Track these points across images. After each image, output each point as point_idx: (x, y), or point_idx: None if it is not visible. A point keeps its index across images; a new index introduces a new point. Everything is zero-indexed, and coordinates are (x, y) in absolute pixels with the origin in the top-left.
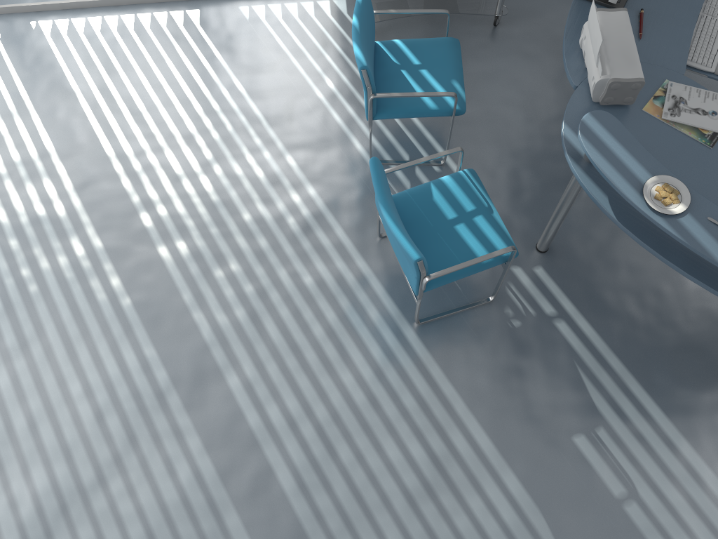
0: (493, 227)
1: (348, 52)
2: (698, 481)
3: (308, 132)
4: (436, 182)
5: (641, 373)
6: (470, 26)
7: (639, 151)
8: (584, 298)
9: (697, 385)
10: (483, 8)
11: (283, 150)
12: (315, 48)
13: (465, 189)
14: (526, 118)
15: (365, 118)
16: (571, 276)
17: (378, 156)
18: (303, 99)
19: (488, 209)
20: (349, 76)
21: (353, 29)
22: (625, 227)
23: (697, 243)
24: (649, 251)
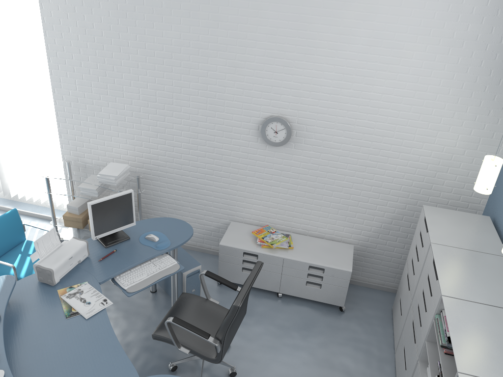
0: None
1: None
2: None
3: None
4: None
5: None
6: None
7: (4, 298)
8: None
9: None
10: None
11: None
12: None
13: None
14: None
15: None
16: None
17: None
18: None
19: None
20: None
21: None
22: None
23: None
24: None
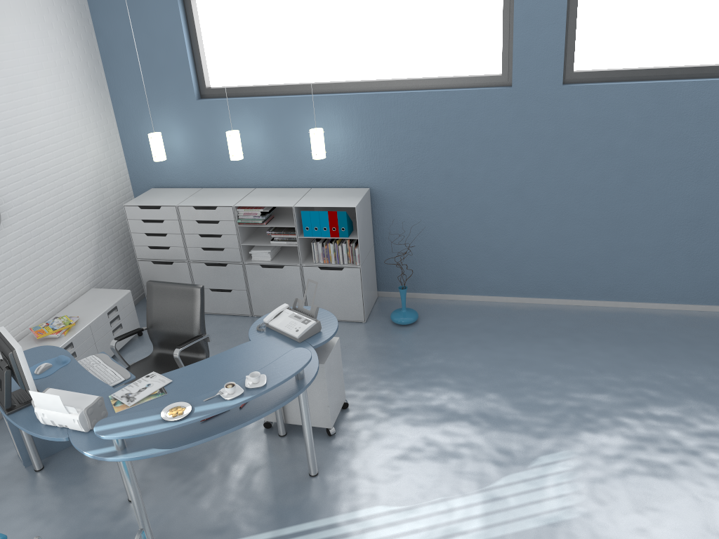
0: None
1: None
2: (360, 519)
3: None
4: None
5: (279, 523)
6: None
7: (141, 413)
8: (208, 536)
9: (303, 496)
10: None
11: None
12: None
13: None
14: (46, 520)
15: None
16: (187, 538)
17: None
18: None
19: None
20: None
21: None
22: (178, 446)
23: (214, 409)
24: (202, 442)
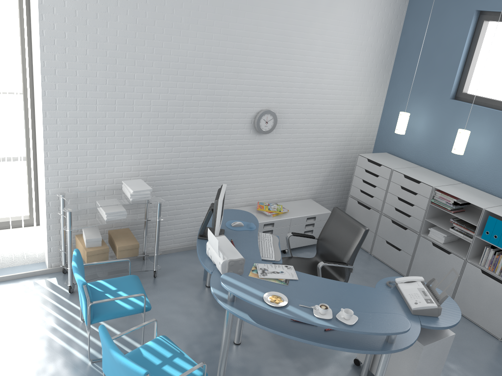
0: (187, 362)
1: (62, 303)
2: None
3: (38, 354)
4: (143, 346)
5: None
6: (140, 279)
7: (254, 284)
8: None
9: None
10: (146, 267)
11: (18, 369)
12: (37, 305)
13: (163, 345)
14: (186, 317)
15: (80, 337)
16: None
17: (94, 357)
18: (31, 334)
19: (181, 353)
20: (65, 316)
21: (73, 267)
22: (262, 325)
23: (299, 316)
24: (279, 334)
